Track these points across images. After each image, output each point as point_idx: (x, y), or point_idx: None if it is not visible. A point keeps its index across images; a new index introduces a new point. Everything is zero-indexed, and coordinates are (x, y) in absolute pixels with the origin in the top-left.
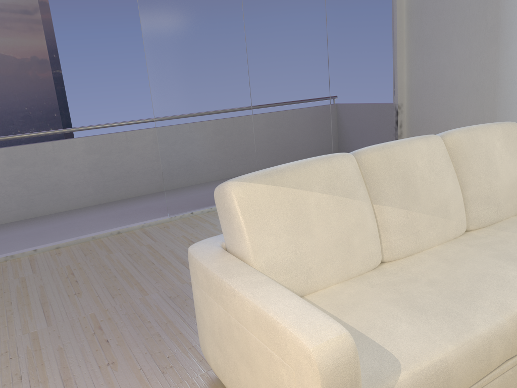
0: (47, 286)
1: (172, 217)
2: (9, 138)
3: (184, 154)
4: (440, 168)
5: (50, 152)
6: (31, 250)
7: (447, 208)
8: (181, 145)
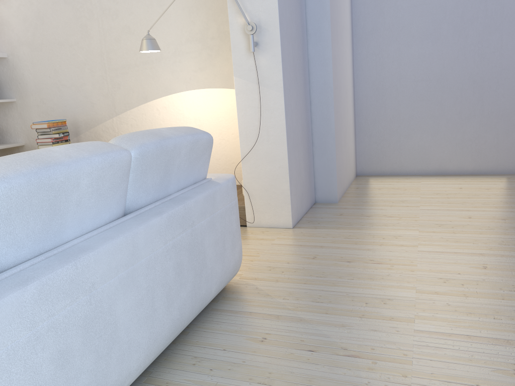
0: None
1: None
2: None
3: None
4: None
5: None
6: None
7: None
8: None
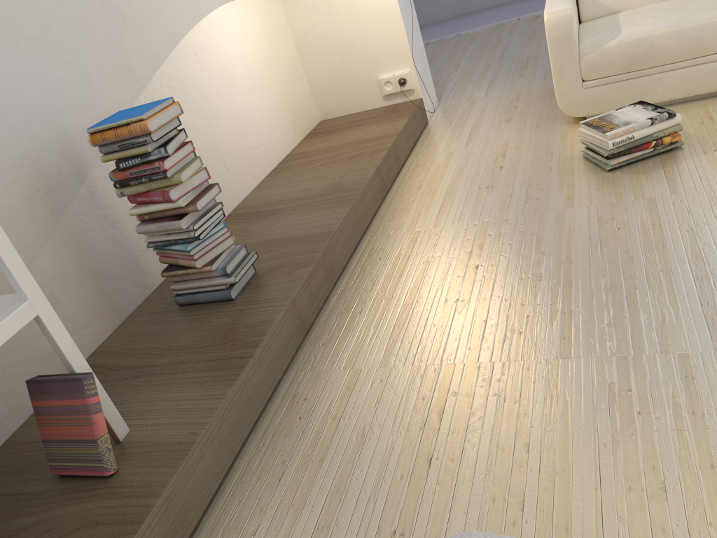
0: (512, 41)
1: None
2: None
3: None
4: None
5: None
6: (515, 19)
7: None
8: None
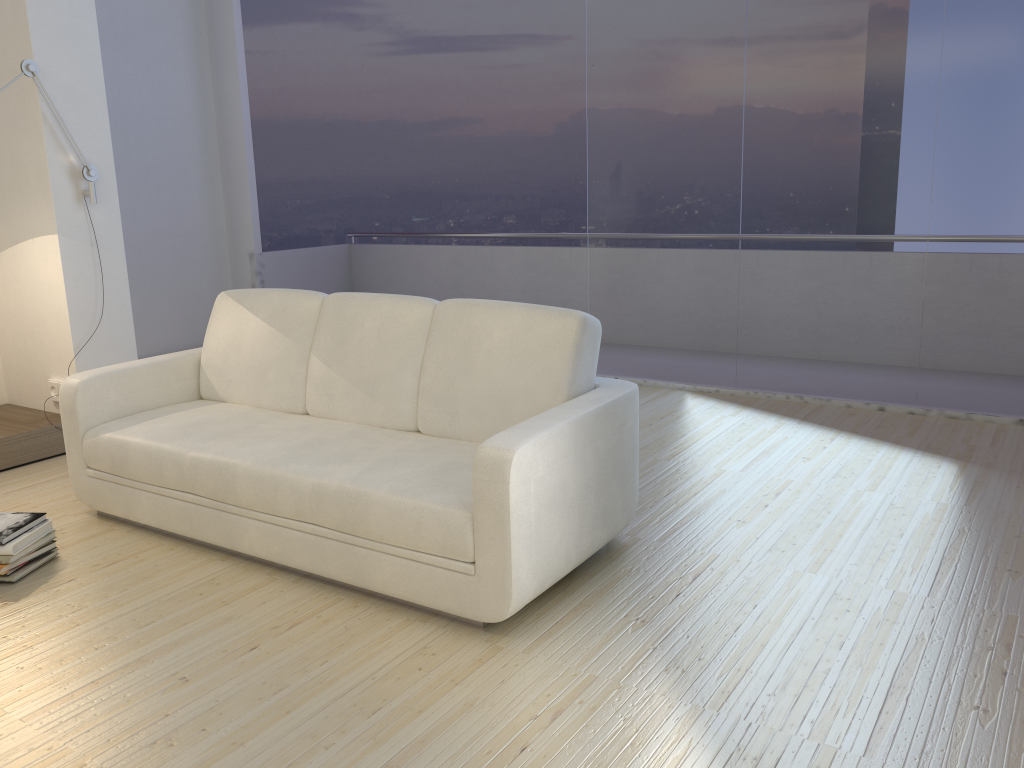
0: None
1: None
2: (530, 236)
3: (619, 292)
4: (389, 337)
5: (565, 261)
6: None
7: (375, 386)
8: (617, 278)
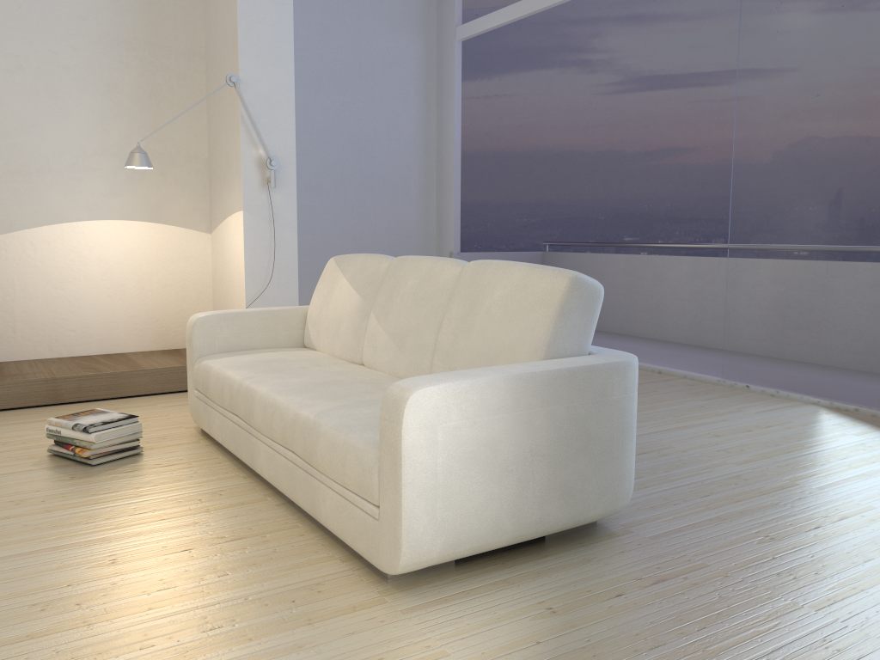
0: None
1: (721, 381)
2: (699, 247)
3: (756, 296)
4: (421, 295)
5: None
6: None
7: (404, 339)
8: (755, 281)
